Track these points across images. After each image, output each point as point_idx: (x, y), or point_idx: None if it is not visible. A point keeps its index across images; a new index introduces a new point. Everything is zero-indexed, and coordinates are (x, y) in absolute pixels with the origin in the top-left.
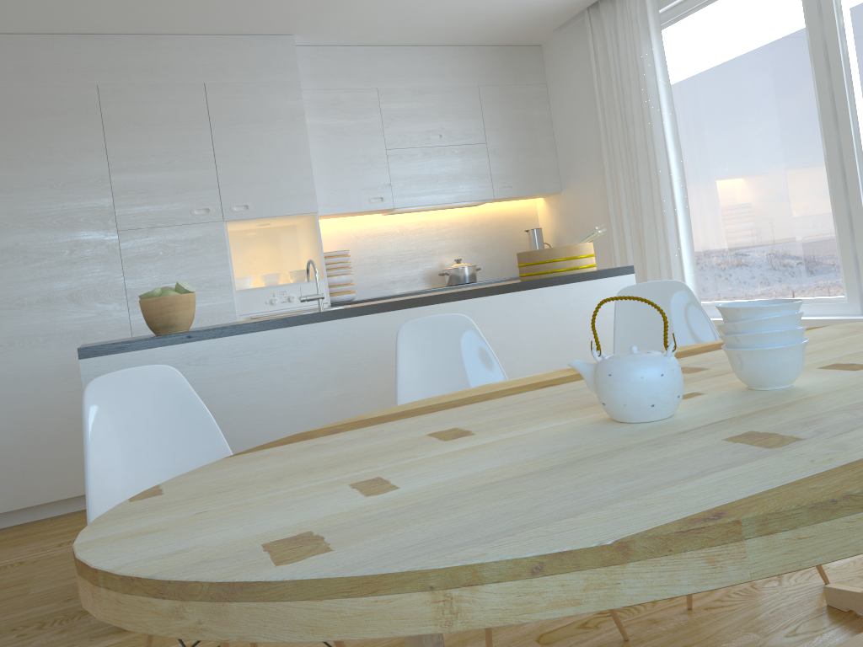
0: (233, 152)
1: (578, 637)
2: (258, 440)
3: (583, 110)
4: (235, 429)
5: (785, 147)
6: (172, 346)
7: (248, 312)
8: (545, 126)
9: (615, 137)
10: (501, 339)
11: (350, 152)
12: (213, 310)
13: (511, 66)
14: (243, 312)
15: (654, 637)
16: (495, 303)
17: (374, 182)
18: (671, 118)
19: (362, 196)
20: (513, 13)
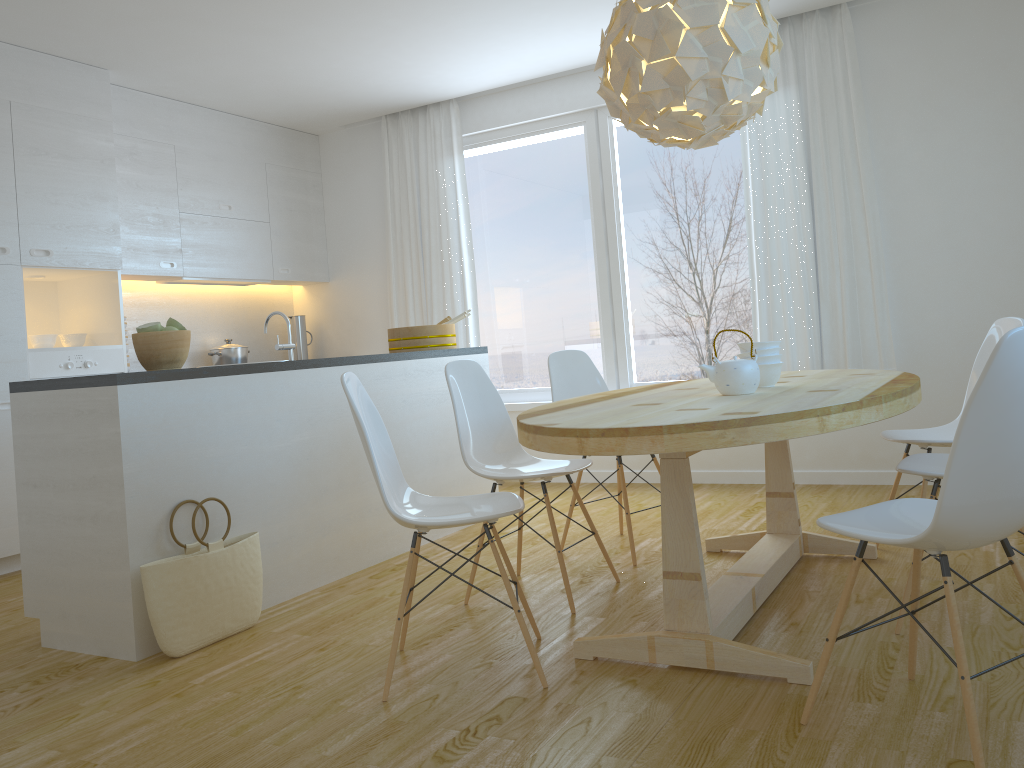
0: (37, 186)
1: (587, 586)
2: (252, 477)
3: (366, 207)
4: (236, 466)
5: (564, 265)
6: (192, 380)
7: (40, 375)
8: (319, 215)
9: (406, 237)
10: (412, 399)
11: (144, 208)
12: (2, 370)
13: (294, 150)
14: (35, 375)
15: (633, 578)
16: (409, 367)
17: (166, 245)
18: (466, 228)
19: (154, 259)
20: (327, 104)
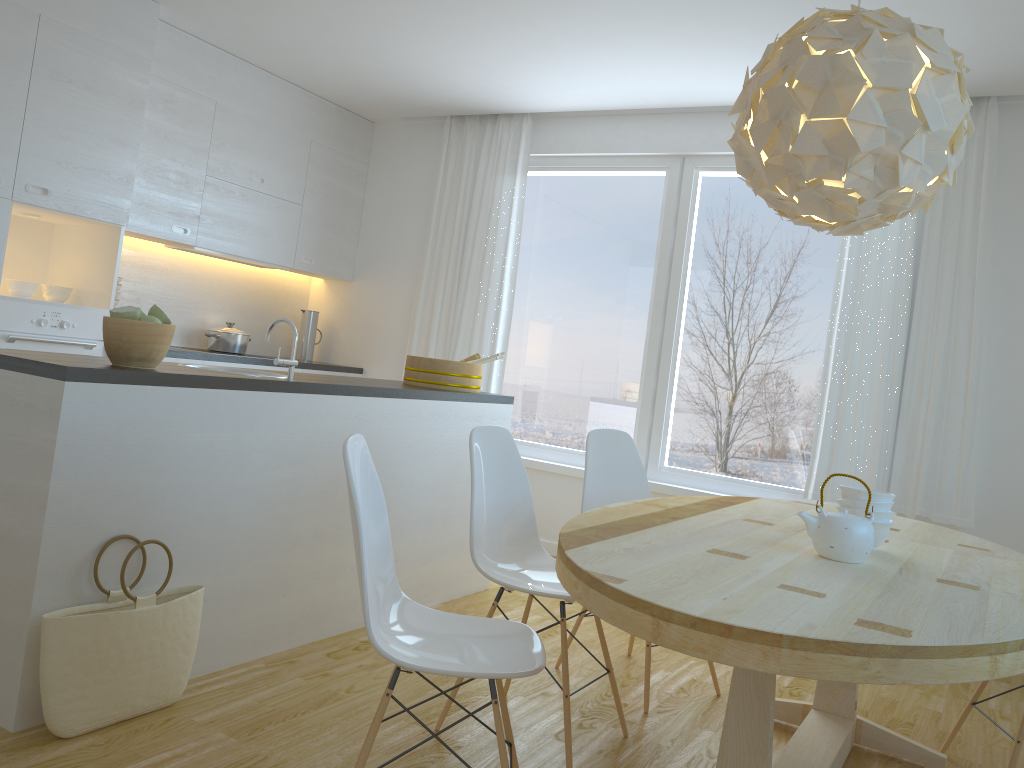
0: (50, 116)
1: (587, 735)
2: (212, 516)
3: (409, 209)
4: (195, 499)
5: (613, 319)
6: (163, 388)
7: (6, 327)
8: (357, 208)
9: (446, 251)
10: (419, 445)
11: (168, 163)
12: None
13: (345, 133)
14: (0, 326)
15: (644, 733)
16: (424, 408)
17: (184, 208)
18: (513, 256)
19: (167, 221)
20: (391, 91)
